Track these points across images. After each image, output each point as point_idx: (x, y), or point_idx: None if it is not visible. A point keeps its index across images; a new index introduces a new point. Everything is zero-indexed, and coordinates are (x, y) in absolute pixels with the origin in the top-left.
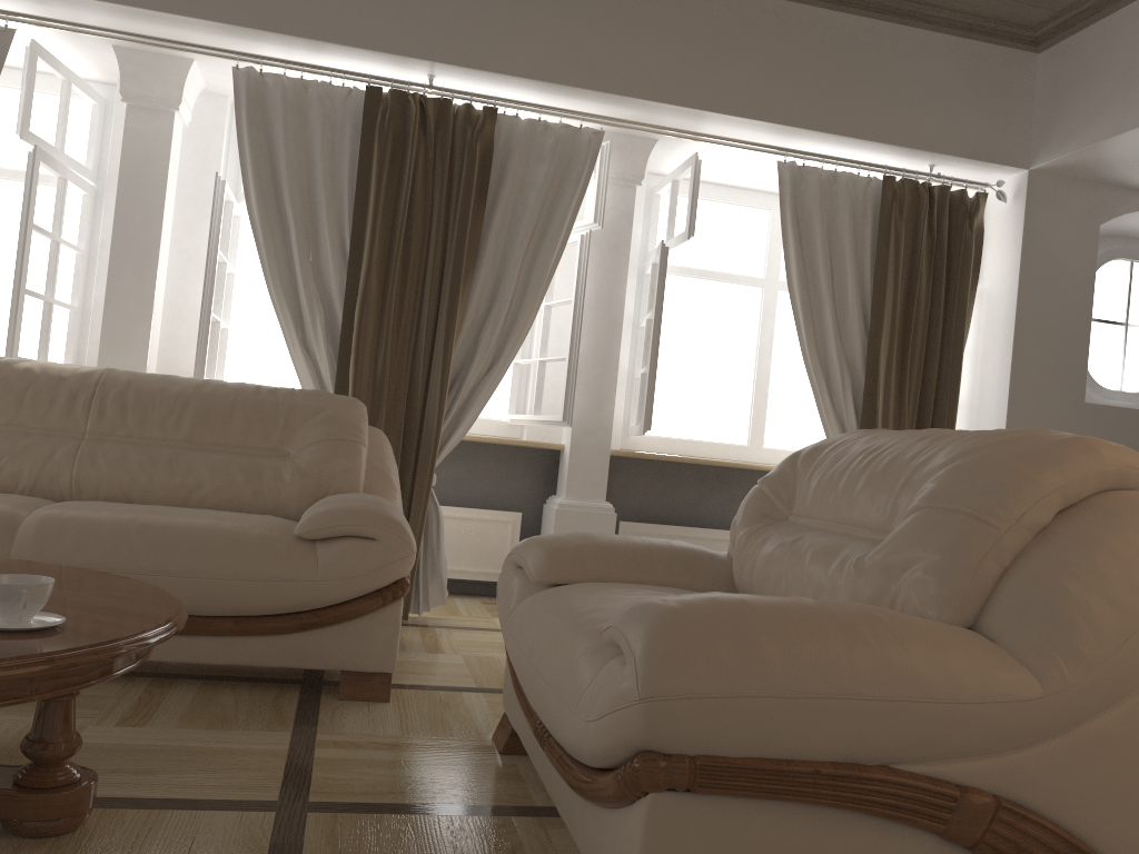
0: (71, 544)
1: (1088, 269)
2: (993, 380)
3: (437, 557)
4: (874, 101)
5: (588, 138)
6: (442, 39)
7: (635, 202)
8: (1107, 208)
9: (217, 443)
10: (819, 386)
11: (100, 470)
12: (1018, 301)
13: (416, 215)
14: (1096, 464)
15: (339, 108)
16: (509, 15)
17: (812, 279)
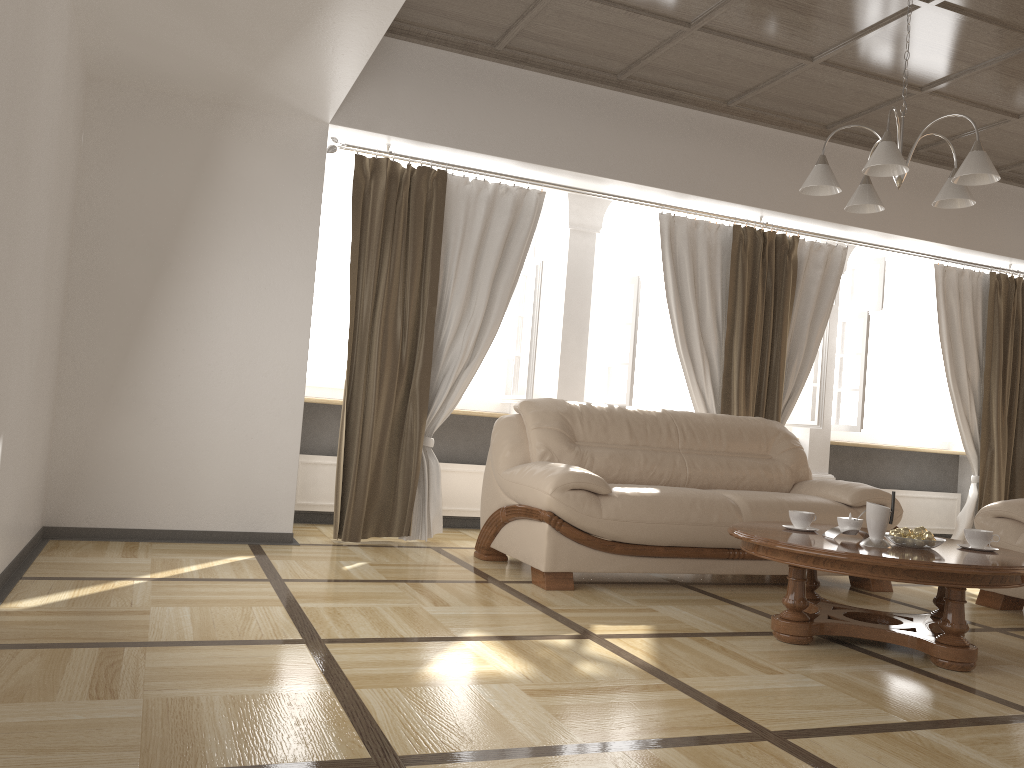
0: (766, 514)
1: None
2: None
3: None
4: (991, 229)
5: (841, 252)
6: (780, 197)
7: None
8: None
9: (739, 452)
10: (956, 399)
11: (699, 471)
12: None
13: (759, 303)
14: None
15: (713, 237)
16: None
17: (950, 334)
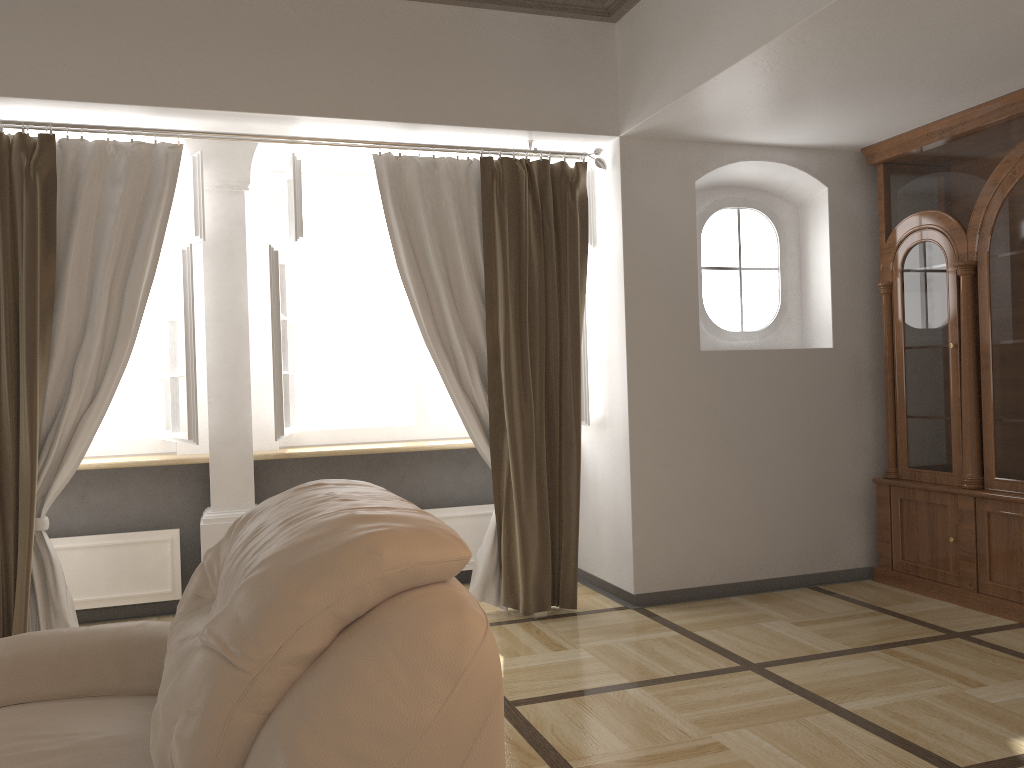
0: None
1: (689, 224)
2: (615, 340)
3: (58, 603)
4: (456, 86)
5: (165, 153)
6: None
7: (262, 203)
8: (700, 164)
9: None
10: (445, 369)
11: None
12: (625, 264)
13: None
14: (375, 570)
15: None
16: (47, 36)
17: (426, 266)
